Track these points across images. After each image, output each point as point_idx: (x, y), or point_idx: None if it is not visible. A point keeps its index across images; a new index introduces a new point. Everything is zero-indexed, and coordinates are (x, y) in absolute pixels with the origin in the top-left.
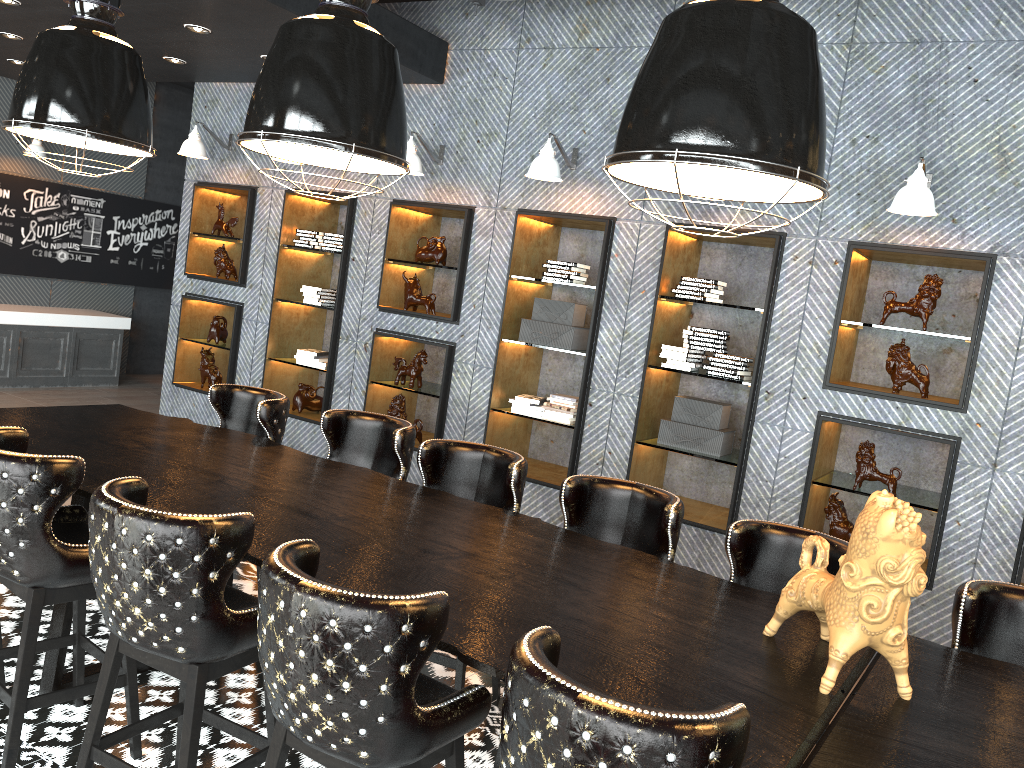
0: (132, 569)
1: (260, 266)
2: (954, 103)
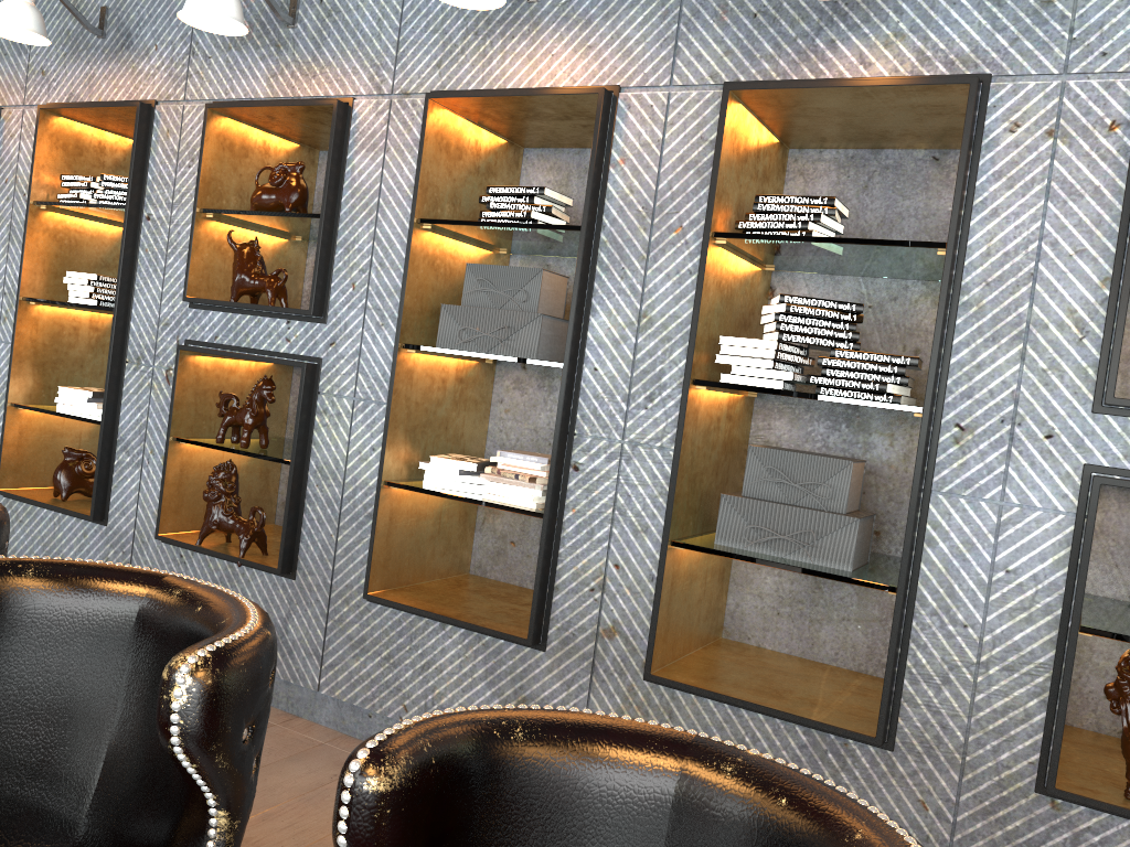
0: None
1: (4, 244)
2: None
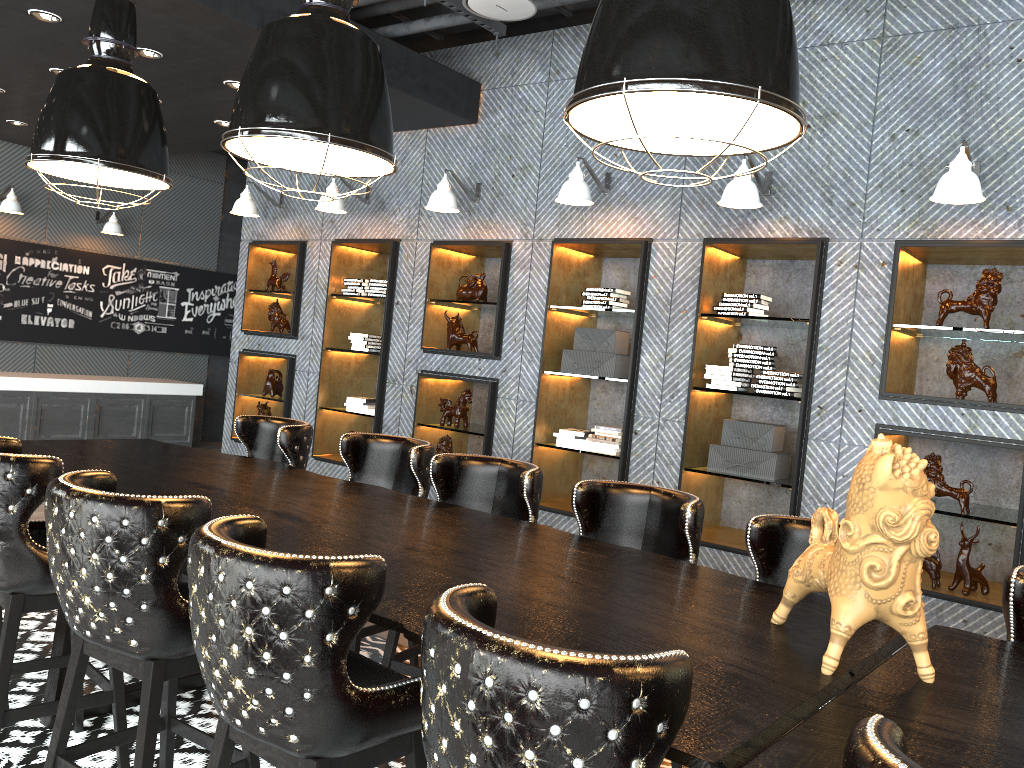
0: (80, 554)
1: (311, 317)
2: (998, 86)
